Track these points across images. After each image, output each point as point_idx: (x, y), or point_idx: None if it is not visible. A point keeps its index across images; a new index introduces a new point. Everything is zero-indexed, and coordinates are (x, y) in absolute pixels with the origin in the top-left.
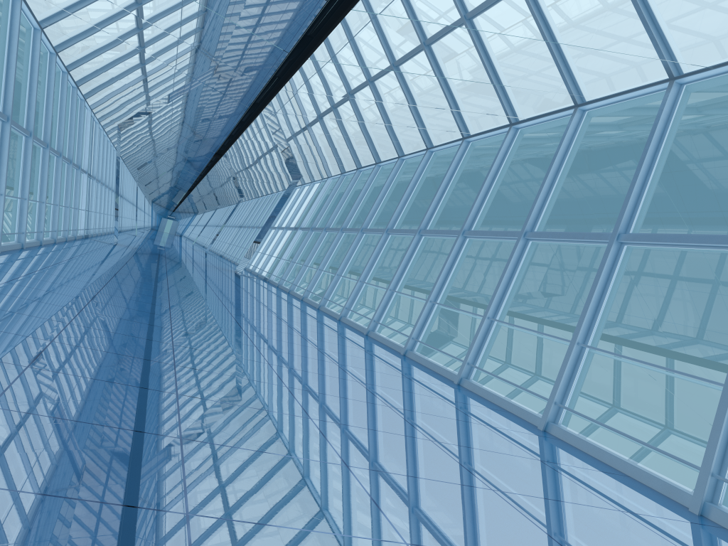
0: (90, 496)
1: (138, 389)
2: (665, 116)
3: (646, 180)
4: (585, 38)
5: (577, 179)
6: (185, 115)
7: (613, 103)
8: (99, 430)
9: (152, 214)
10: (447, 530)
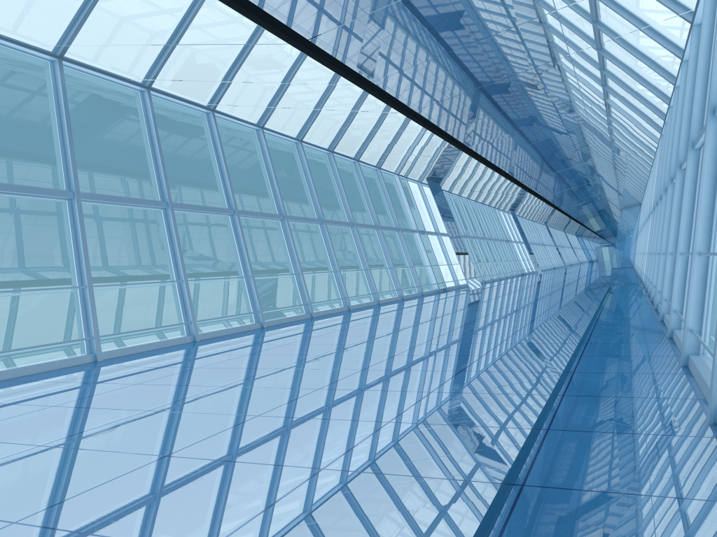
0: None
1: (2, 445)
2: None
3: None
4: None
5: None
6: (413, 146)
7: None
8: None
9: (584, 247)
10: None
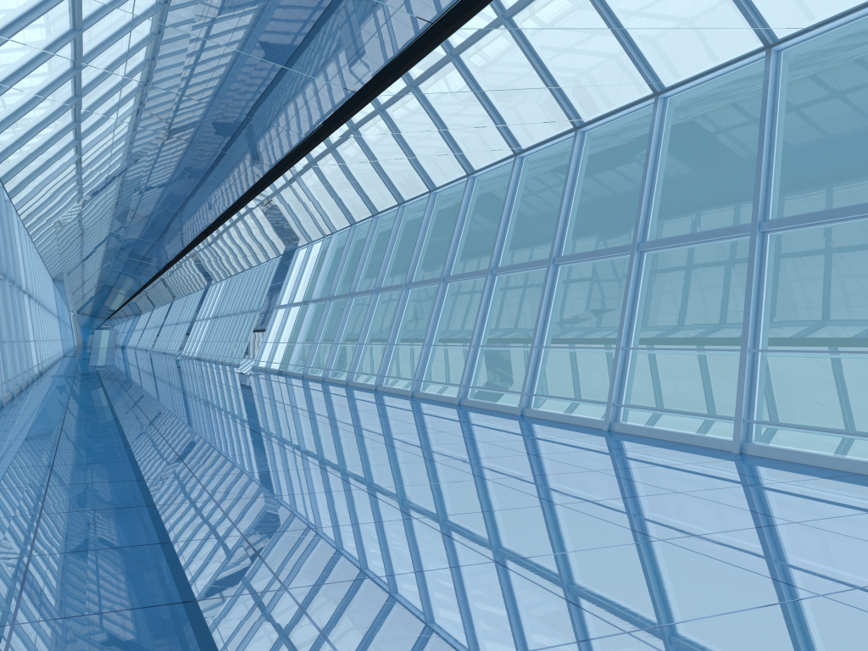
0: (526, 645)
1: (375, 524)
2: (771, 88)
3: (770, 159)
4: (701, 18)
5: (594, 177)
6: (169, 193)
7: (700, 84)
8: (418, 578)
9: (80, 328)
10: (827, 572)
